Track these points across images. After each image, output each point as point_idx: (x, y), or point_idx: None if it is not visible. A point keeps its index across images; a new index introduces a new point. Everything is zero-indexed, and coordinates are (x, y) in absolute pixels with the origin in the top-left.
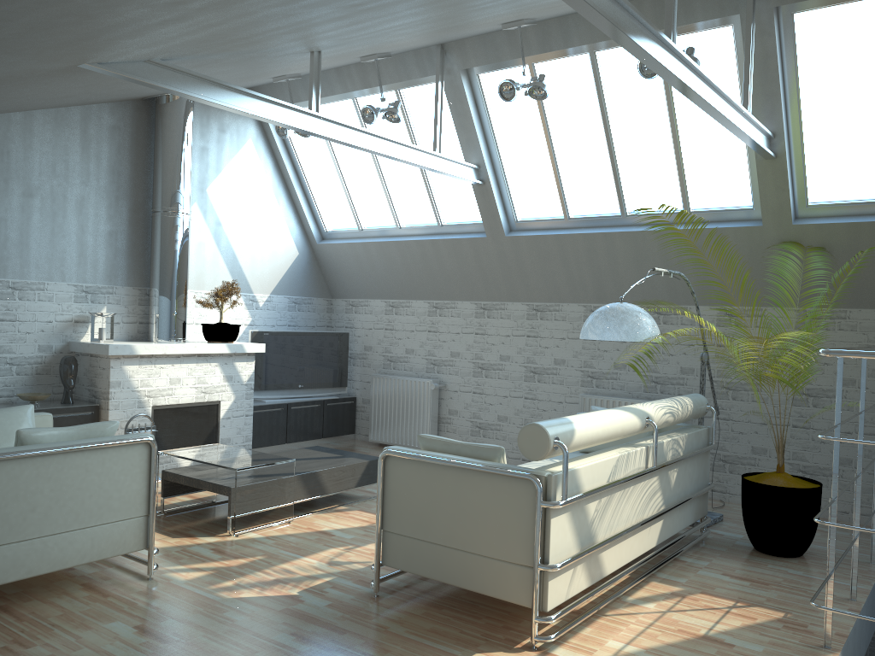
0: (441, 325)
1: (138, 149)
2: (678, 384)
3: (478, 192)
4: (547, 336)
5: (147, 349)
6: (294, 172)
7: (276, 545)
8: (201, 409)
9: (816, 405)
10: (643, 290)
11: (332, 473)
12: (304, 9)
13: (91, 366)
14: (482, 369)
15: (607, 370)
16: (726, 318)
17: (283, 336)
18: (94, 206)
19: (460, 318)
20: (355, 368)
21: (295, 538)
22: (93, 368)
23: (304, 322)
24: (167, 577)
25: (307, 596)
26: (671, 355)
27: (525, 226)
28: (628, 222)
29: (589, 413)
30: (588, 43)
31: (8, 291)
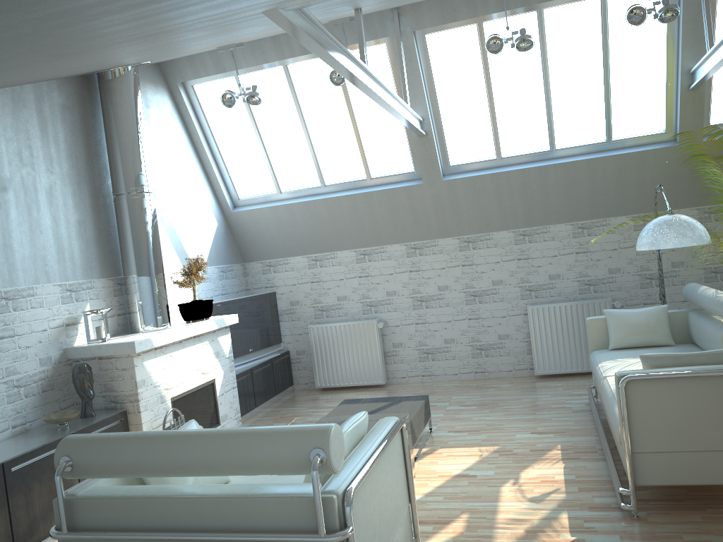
0: (372, 270)
1: (87, 129)
2: (608, 283)
3: (418, 143)
4: (481, 262)
5: (162, 339)
6: (206, 144)
7: (451, 500)
8: (202, 391)
9: None
10: (568, 211)
11: (415, 419)
12: None
13: (103, 369)
14: (421, 301)
15: (543, 282)
16: (641, 223)
17: (231, 304)
18: (61, 195)
19: (392, 260)
20: (282, 324)
21: (451, 488)
22: (106, 372)
23: (231, 289)
24: None
25: (587, 537)
26: (598, 260)
27: (458, 170)
28: (557, 155)
29: None
30: (545, 1)
31: (2, 303)
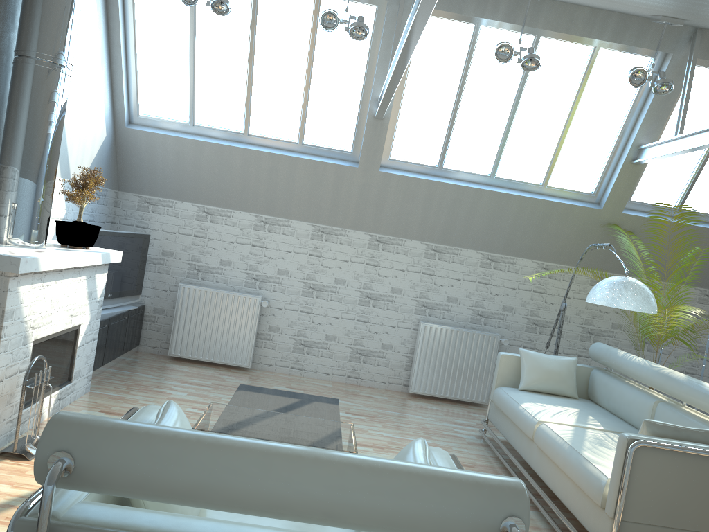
0: (269, 241)
1: None
2: (499, 319)
3: (370, 125)
4: (387, 266)
5: (49, 263)
6: (124, 37)
7: None
8: (65, 337)
9: (595, 341)
10: (484, 240)
11: None
12: None
13: None
14: (313, 289)
15: (440, 302)
16: (543, 271)
17: (104, 236)
18: None
19: (294, 237)
20: (146, 273)
21: None
22: None
23: (99, 217)
24: None
25: None
26: (496, 295)
27: (397, 165)
28: (494, 183)
29: None
30: (549, 30)
31: None
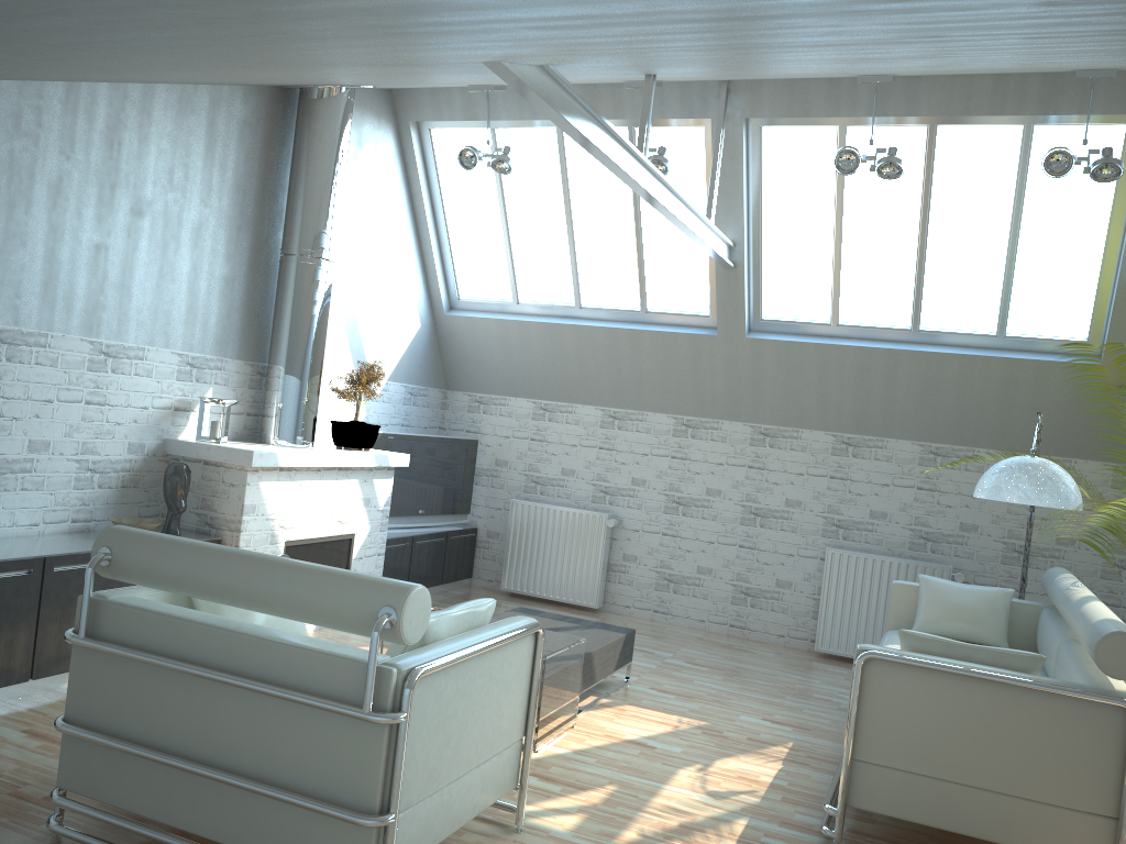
0: (620, 442)
1: (268, 158)
2: (955, 543)
3: (721, 277)
4: (777, 469)
5: (293, 459)
6: (431, 212)
7: (604, 765)
8: (333, 546)
9: None
10: (920, 424)
11: (601, 654)
12: (912, 52)
13: (206, 478)
14: (678, 504)
15: (859, 518)
16: None
17: (408, 441)
18: (212, 237)
19: (651, 434)
20: (478, 488)
21: (613, 753)
22: (209, 482)
23: (417, 421)
24: (538, 827)
25: None
26: (948, 507)
27: (772, 327)
28: (919, 339)
29: (1105, 610)
30: (939, 115)
31: (100, 359)
